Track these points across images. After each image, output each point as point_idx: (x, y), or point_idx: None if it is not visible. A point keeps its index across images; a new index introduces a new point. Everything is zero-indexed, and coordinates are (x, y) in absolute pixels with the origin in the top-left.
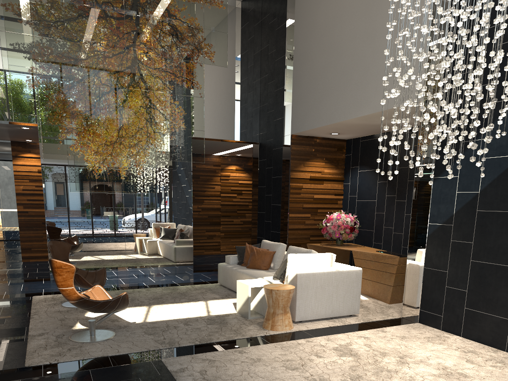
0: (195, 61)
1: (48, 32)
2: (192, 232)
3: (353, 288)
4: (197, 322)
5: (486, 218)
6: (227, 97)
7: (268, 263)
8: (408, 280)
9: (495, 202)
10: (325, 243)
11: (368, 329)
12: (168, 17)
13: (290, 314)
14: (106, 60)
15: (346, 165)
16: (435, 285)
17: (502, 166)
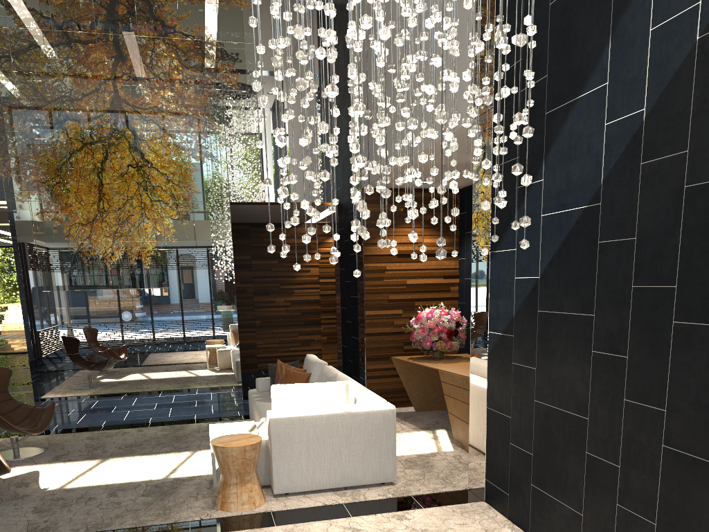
0: (208, 91)
1: None
2: (237, 341)
3: (381, 440)
4: (133, 490)
5: (548, 324)
6: None
7: None
8: (472, 427)
9: (558, 295)
10: (421, 356)
11: (382, 513)
12: (162, 30)
13: (258, 484)
14: (73, 103)
15: (461, 230)
16: (499, 439)
17: (563, 229)
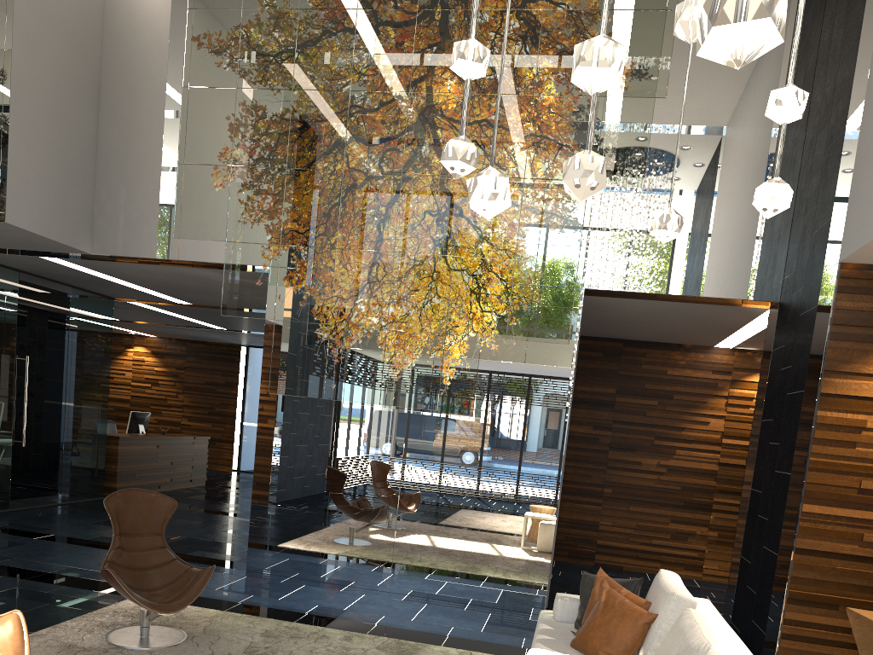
0: (574, 94)
1: (263, 76)
2: (554, 516)
3: None
4: None
5: None
6: (697, 189)
7: (622, 648)
8: None
9: None
10: None
11: None
12: None
13: None
14: (365, 117)
15: None
16: None
17: None
